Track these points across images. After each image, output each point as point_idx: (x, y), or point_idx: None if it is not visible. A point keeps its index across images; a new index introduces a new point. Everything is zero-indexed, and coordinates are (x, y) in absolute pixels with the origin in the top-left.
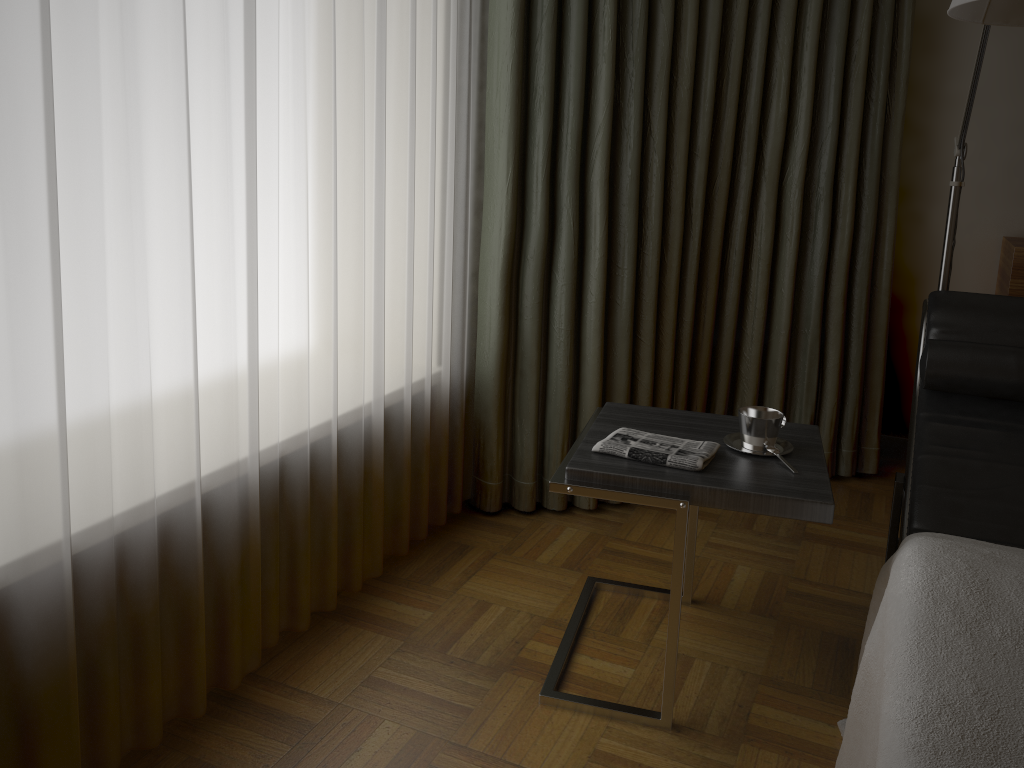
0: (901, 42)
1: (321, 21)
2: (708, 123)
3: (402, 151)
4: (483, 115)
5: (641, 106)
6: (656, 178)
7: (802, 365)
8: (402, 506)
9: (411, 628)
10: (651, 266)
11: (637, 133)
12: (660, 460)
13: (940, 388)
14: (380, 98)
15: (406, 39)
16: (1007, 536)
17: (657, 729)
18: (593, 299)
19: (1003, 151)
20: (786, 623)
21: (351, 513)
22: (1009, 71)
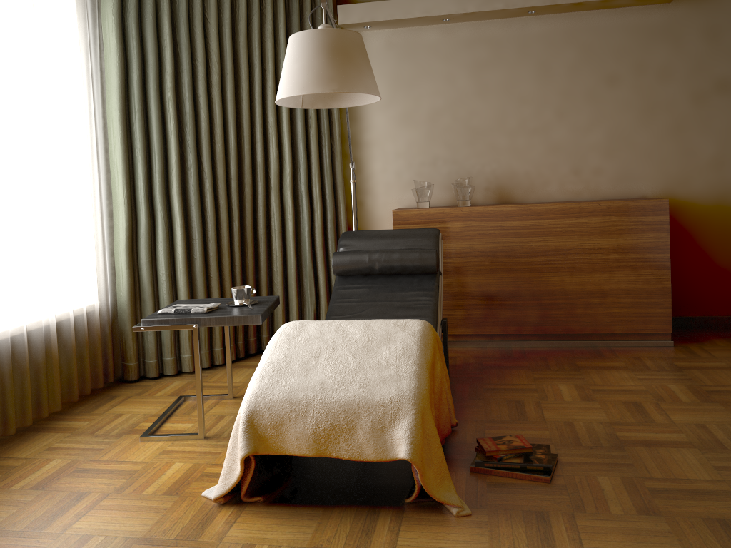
0: (334, 117)
1: (4, 122)
2: (235, 162)
3: (57, 183)
4: (109, 165)
5: (195, 155)
6: (209, 191)
7: (306, 284)
8: (72, 373)
9: (76, 428)
10: (212, 236)
11: (195, 169)
12: (188, 311)
13: (340, 273)
14: (41, 157)
15: (55, 128)
16: None
17: (197, 439)
18: (180, 256)
19: (393, 166)
20: None
21: (39, 373)
22: (390, 128)
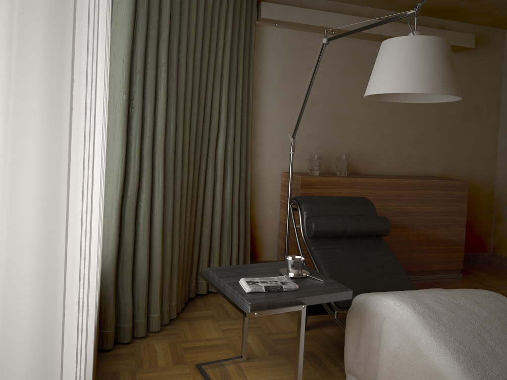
0: (249, 93)
1: None
2: (196, 125)
3: None
4: None
5: (176, 117)
6: (180, 152)
7: (225, 235)
8: None
9: None
10: (178, 195)
11: (174, 130)
12: (280, 289)
13: (318, 236)
14: None
15: None
16: (363, 289)
17: None
18: (158, 215)
19: (279, 138)
20: (286, 354)
21: None
22: (279, 107)
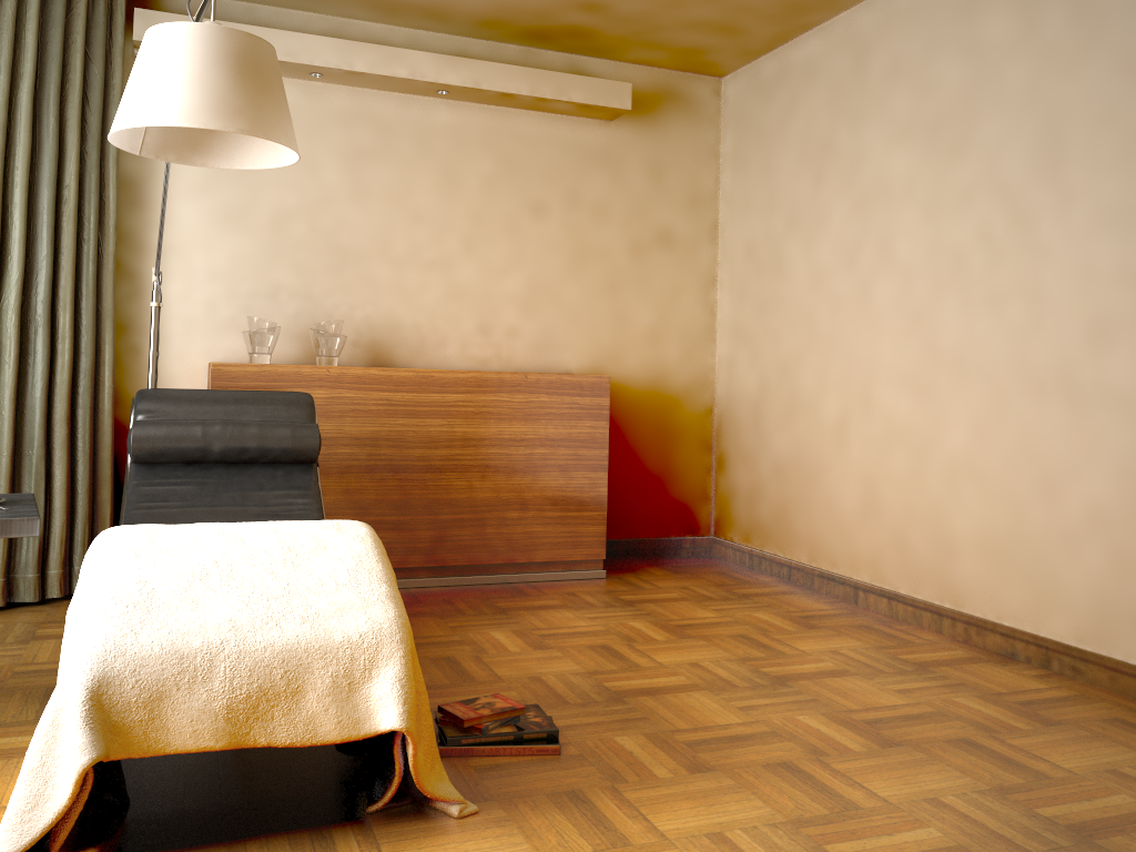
0: (109, 193)
1: None
2: None
3: None
4: None
5: None
6: None
7: (29, 486)
8: None
9: None
10: None
11: None
12: None
13: (145, 459)
14: None
15: None
16: None
17: None
18: None
19: (204, 293)
20: (11, 690)
21: None
22: (203, 228)
